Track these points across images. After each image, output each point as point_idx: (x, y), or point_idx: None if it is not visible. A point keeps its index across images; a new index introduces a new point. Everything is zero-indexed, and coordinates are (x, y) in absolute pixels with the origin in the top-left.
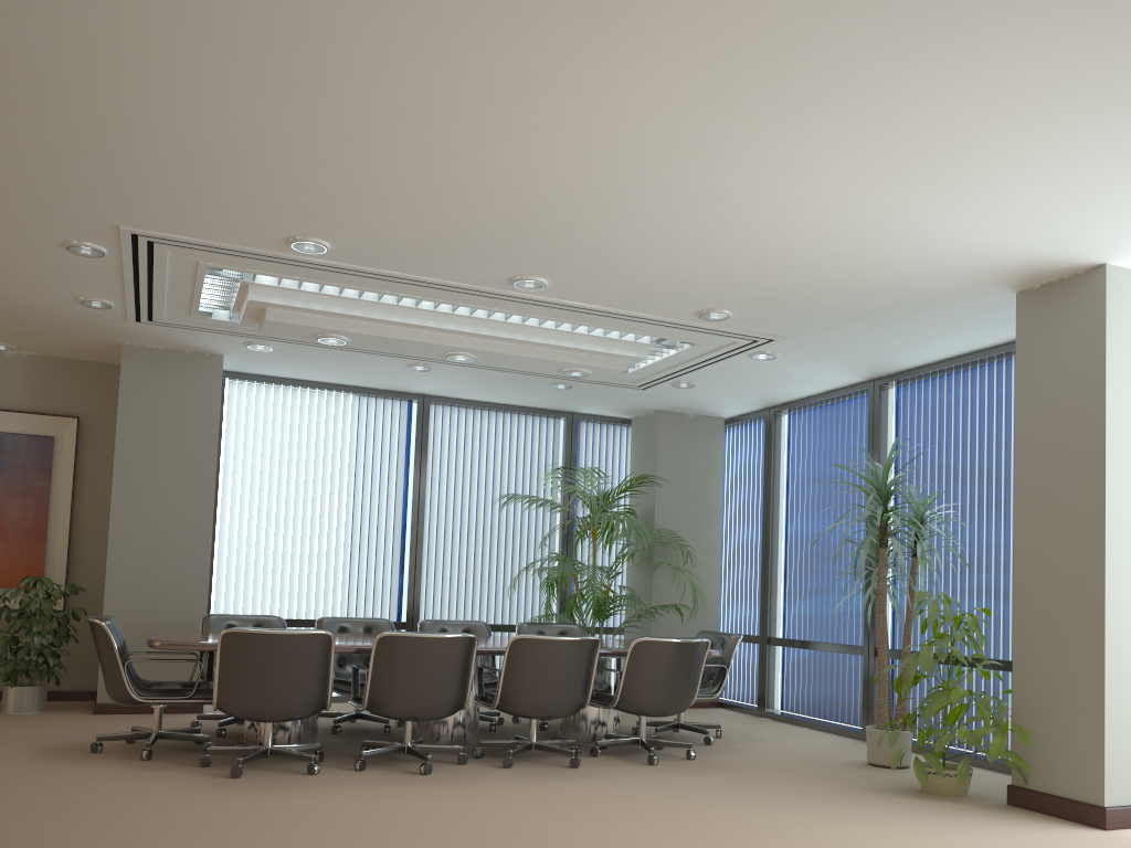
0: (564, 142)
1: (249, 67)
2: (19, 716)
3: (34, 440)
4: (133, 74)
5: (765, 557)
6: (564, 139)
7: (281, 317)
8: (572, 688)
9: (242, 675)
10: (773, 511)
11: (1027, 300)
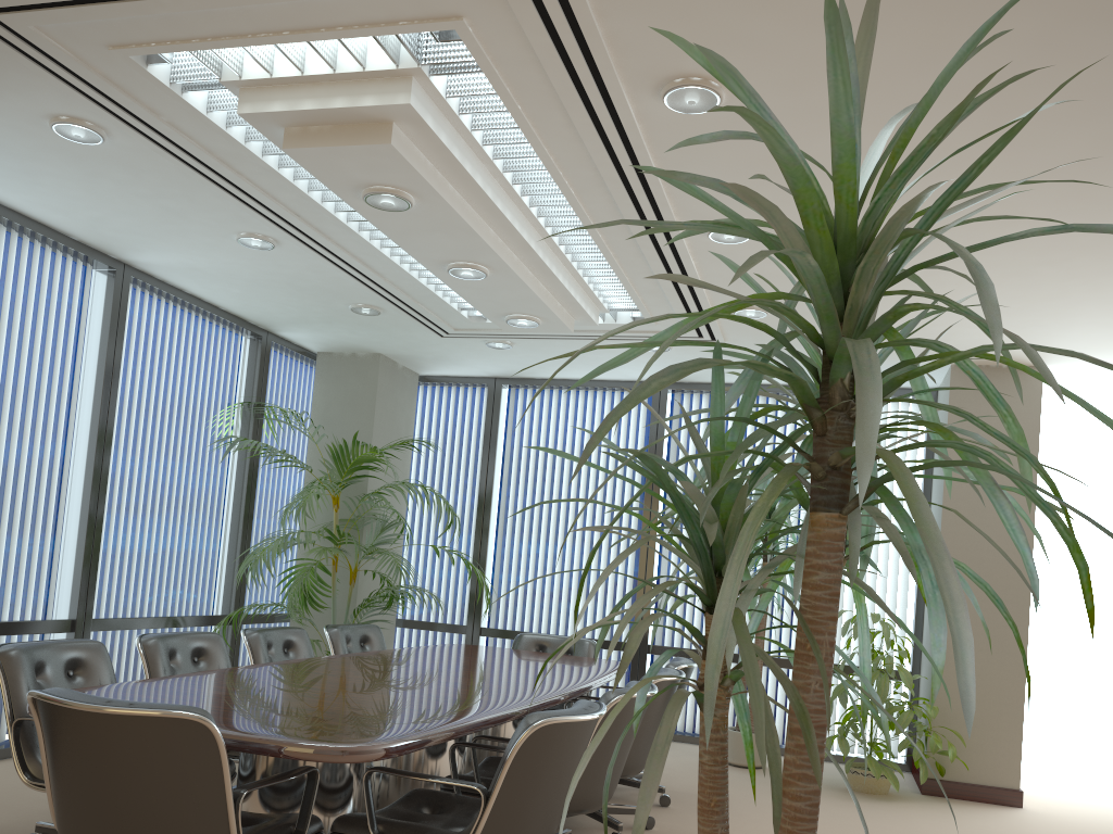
0: None
1: None
2: None
3: None
4: None
5: (482, 540)
6: None
7: (402, 147)
8: None
9: (538, 794)
10: (494, 492)
11: (963, 374)
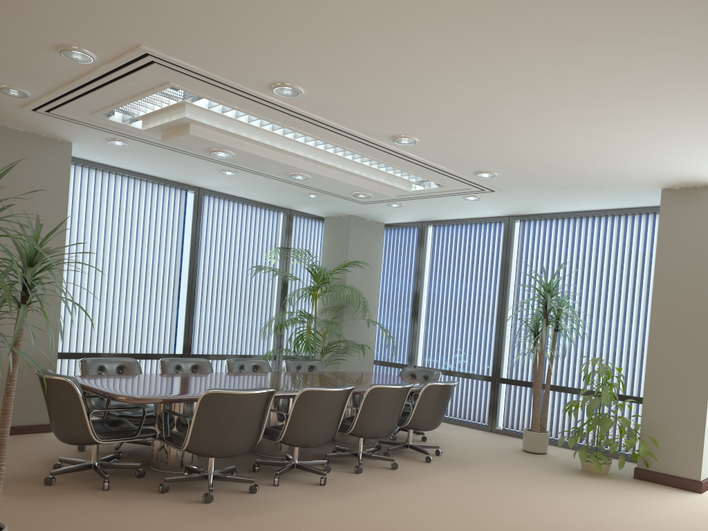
0: (584, 71)
1: None
2: None
3: None
4: None
5: (415, 316)
6: (587, 69)
7: (200, 133)
8: (397, 418)
9: (216, 425)
10: (421, 288)
11: (669, 195)
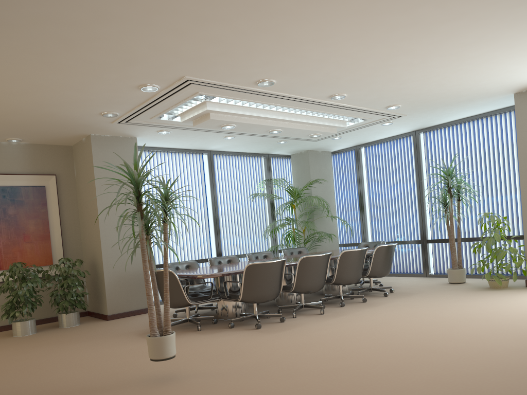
0: (439, 38)
1: (360, 6)
2: (75, 327)
3: (36, 188)
4: (305, 8)
5: (362, 209)
6: (441, 37)
7: (215, 117)
8: (361, 270)
9: (256, 283)
10: (363, 190)
11: (519, 96)
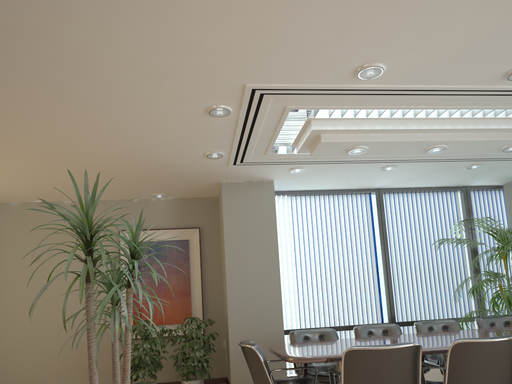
0: None
1: None
2: None
3: (179, 242)
4: None
5: None
6: None
7: (329, 139)
8: None
9: (362, 380)
10: None
11: None
